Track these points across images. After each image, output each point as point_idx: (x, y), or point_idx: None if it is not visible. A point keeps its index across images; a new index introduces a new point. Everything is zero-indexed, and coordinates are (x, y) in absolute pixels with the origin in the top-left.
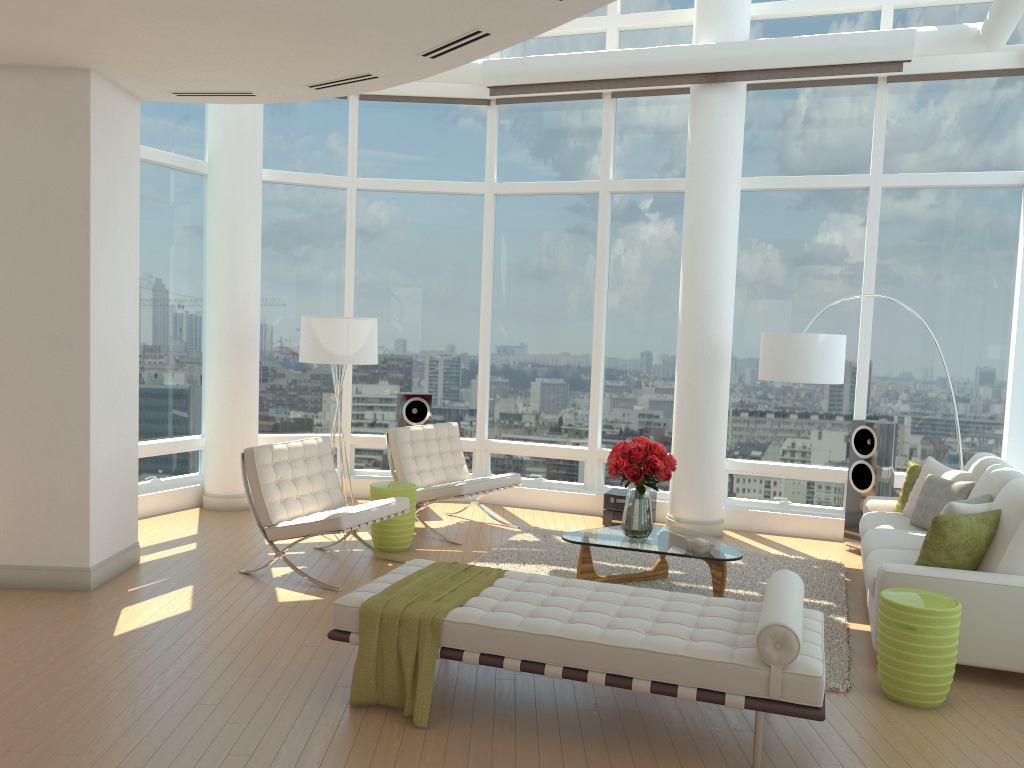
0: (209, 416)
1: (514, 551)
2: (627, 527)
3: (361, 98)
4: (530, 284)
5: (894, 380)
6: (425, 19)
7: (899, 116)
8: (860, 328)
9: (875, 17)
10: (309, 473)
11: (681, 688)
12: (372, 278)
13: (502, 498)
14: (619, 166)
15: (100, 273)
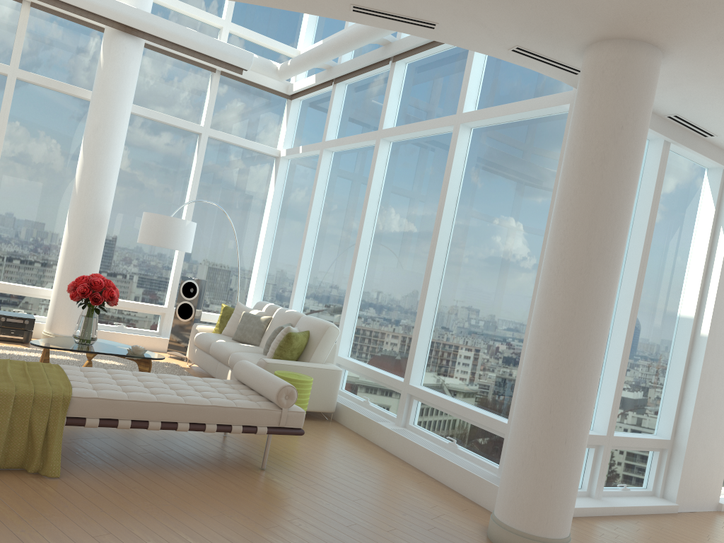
0: None
1: None
2: (81, 337)
3: None
4: None
5: (197, 254)
6: None
7: (221, 96)
8: (185, 219)
9: (216, 31)
10: None
11: (234, 426)
12: None
13: None
14: (26, 60)
15: None
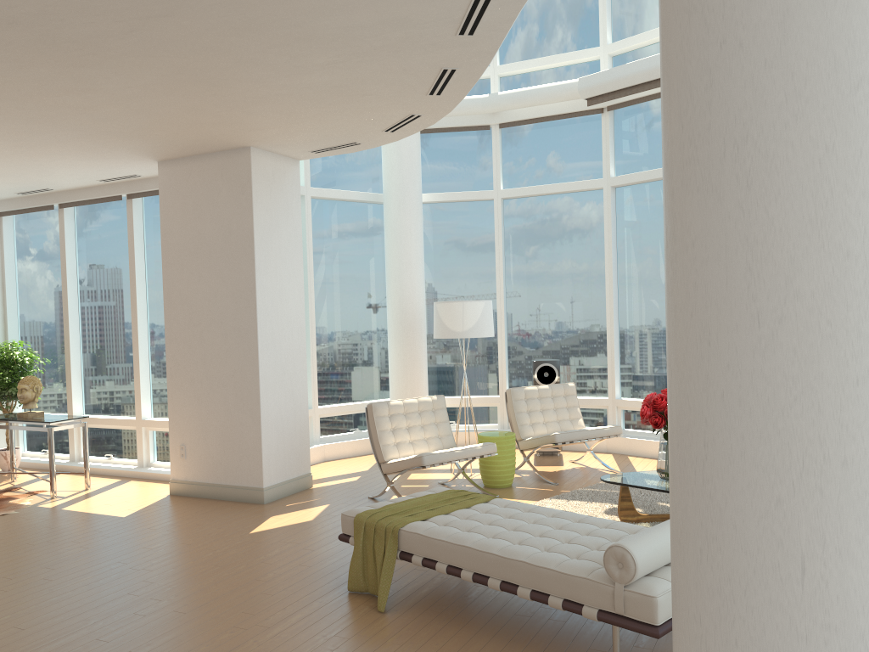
0: (390, 383)
1: (594, 491)
2: (659, 470)
3: (500, 126)
4: (647, 260)
5: None
6: (400, 70)
7: None
8: None
9: None
10: (423, 423)
11: (551, 597)
12: (518, 268)
13: (628, 449)
14: None
15: (265, 283)
